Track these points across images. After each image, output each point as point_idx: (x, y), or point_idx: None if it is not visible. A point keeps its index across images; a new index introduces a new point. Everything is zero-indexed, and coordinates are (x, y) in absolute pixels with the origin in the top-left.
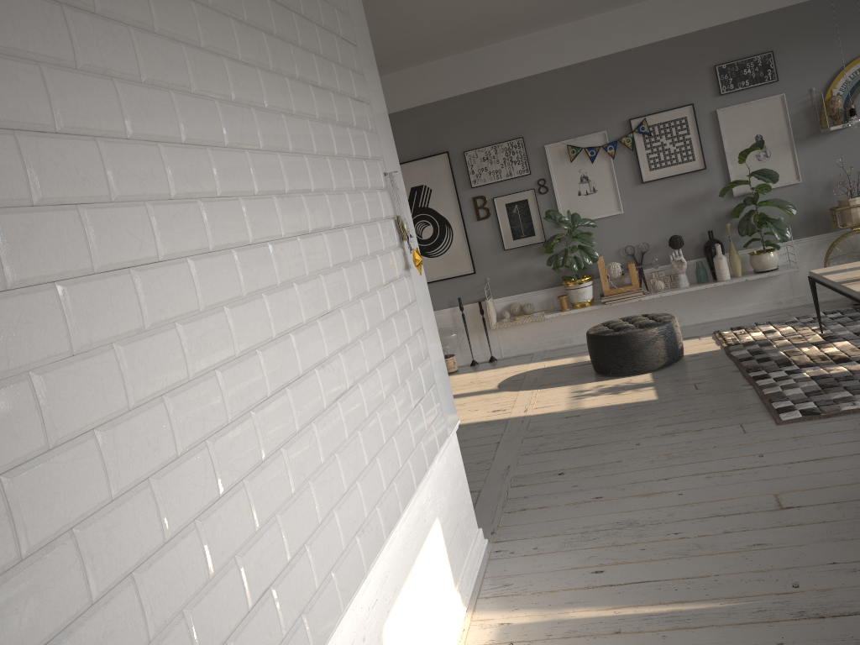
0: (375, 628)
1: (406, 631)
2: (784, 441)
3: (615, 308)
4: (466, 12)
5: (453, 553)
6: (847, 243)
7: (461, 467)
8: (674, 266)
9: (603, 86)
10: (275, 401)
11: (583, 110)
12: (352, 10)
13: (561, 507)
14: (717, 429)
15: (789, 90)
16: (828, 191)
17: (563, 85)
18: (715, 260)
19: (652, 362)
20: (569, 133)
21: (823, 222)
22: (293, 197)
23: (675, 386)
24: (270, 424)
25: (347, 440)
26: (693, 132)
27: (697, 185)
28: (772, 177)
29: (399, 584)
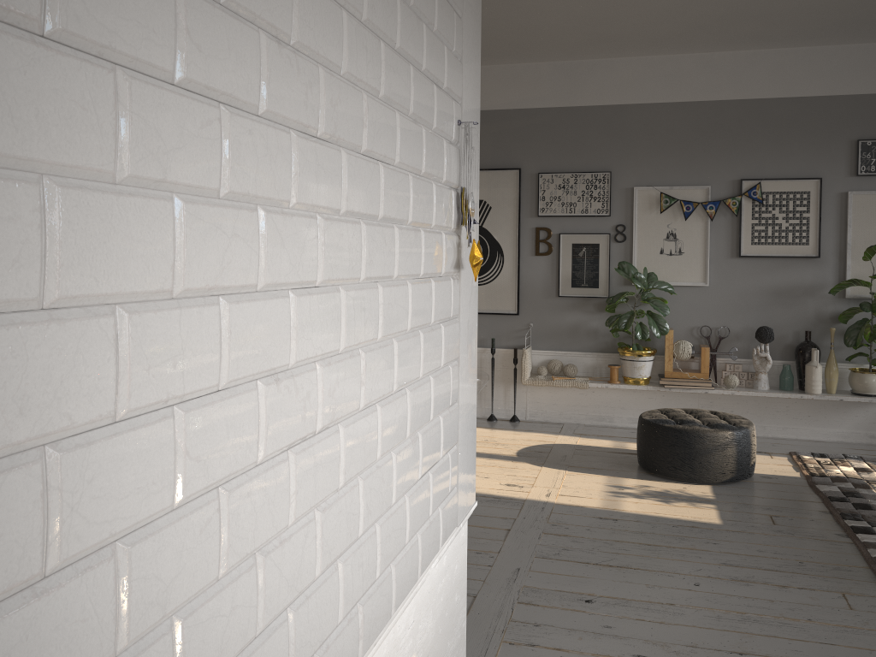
0: None
1: None
2: None
3: (672, 395)
4: (587, 1)
5: None
6: None
7: (463, 571)
8: (756, 363)
9: (719, 134)
10: (131, 433)
11: (688, 156)
12: None
13: None
14: (810, 592)
15: None
16: None
17: (672, 122)
18: (809, 367)
19: (716, 473)
20: (666, 180)
21: None
22: (302, 59)
23: (744, 512)
24: (97, 485)
25: (290, 528)
26: (814, 211)
27: (804, 274)
28: None
29: None
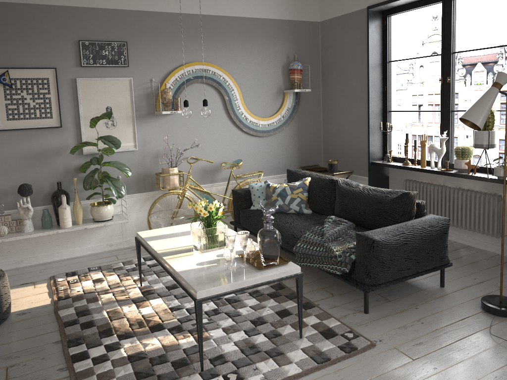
0: None
1: None
2: None
3: None
4: None
5: None
6: (165, 200)
7: None
8: (21, 212)
9: None
10: None
11: None
12: None
13: None
14: None
15: (136, 76)
16: (156, 160)
17: None
18: (61, 210)
19: None
20: None
21: (150, 183)
22: None
23: None
24: None
25: None
26: (53, 93)
27: (52, 140)
28: (116, 143)
29: None
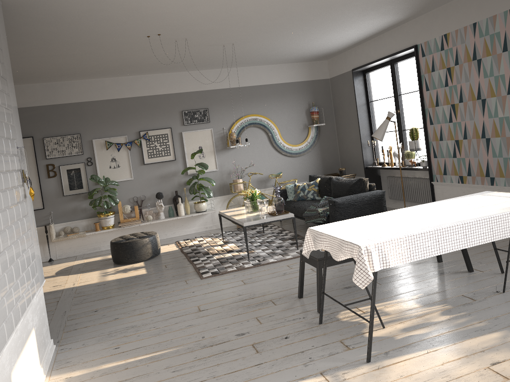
0: (8, 371)
1: (20, 378)
2: (204, 285)
3: (125, 230)
4: (55, 63)
5: (40, 348)
6: (236, 200)
7: (44, 305)
8: (158, 208)
9: (127, 112)
10: None
11: (115, 123)
12: (6, 62)
13: (97, 325)
14: (175, 283)
15: (214, 127)
16: (229, 175)
17: (105, 109)
18: (178, 205)
19: (145, 256)
20: (107, 135)
21: (226, 190)
22: None
23: (156, 267)
24: None
25: (0, 276)
26: (170, 141)
27: (171, 167)
28: (205, 167)
29: (18, 354)
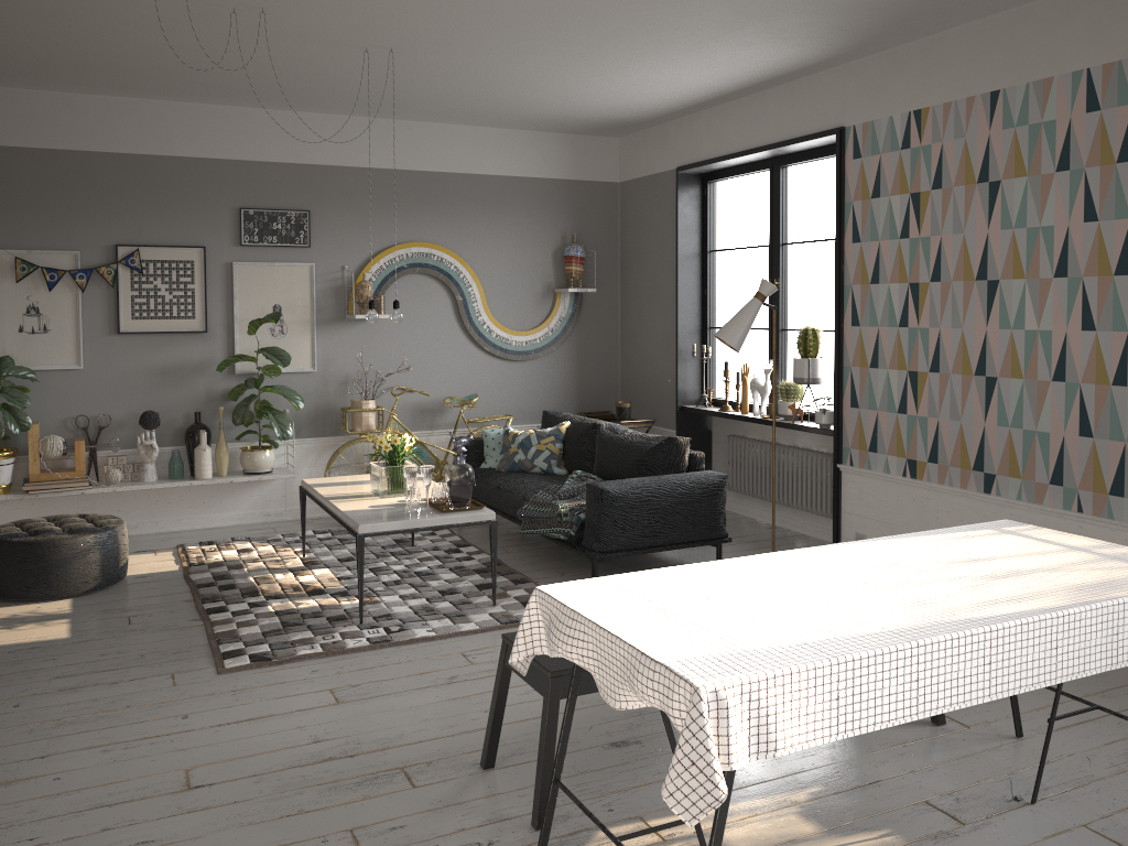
0: None
1: None
2: (221, 696)
3: (44, 501)
4: None
5: None
6: (354, 452)
7: None
8: (142, 452)
9: (88, 190)
10: None
11: (51, 215)
12: None
13: None
14: (140, 681)
15: (321, 261)
16: (344, 388)
17: (27, 172)
18: (198, 451)
19: (78, 583)
20: (23, 242)
21: (333, 423)
22: None
23: (101, 619)
24: None
25: None
26: (199, 282)
27: (193, 350)
28: (283, 359)
29: None
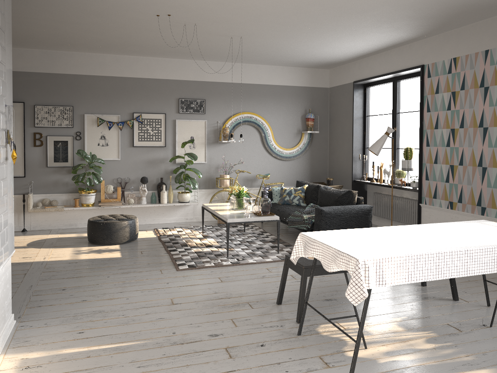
0: None
1: None
2: (179, 277)
3: (105, 210)
4: (58, 30)
5: None
6: (220, 195)
7: (10, 277)
8: (141, 192)
9: (123, 92)
10: None
11: (110, 101)
12: (6, 14)
13: (62, 305)
14: (149, 271)
15: (209, 119)
16: (217, 170)
17: (102, 85)
18: (162, 193)
19: (121, 239)
20: (100, 111)
21: (212, 184)
22: None
23: (131, 252)
24: None
25: None
26: (163, 127)
27: (160, 153)
28: (194, 157)
29: None
